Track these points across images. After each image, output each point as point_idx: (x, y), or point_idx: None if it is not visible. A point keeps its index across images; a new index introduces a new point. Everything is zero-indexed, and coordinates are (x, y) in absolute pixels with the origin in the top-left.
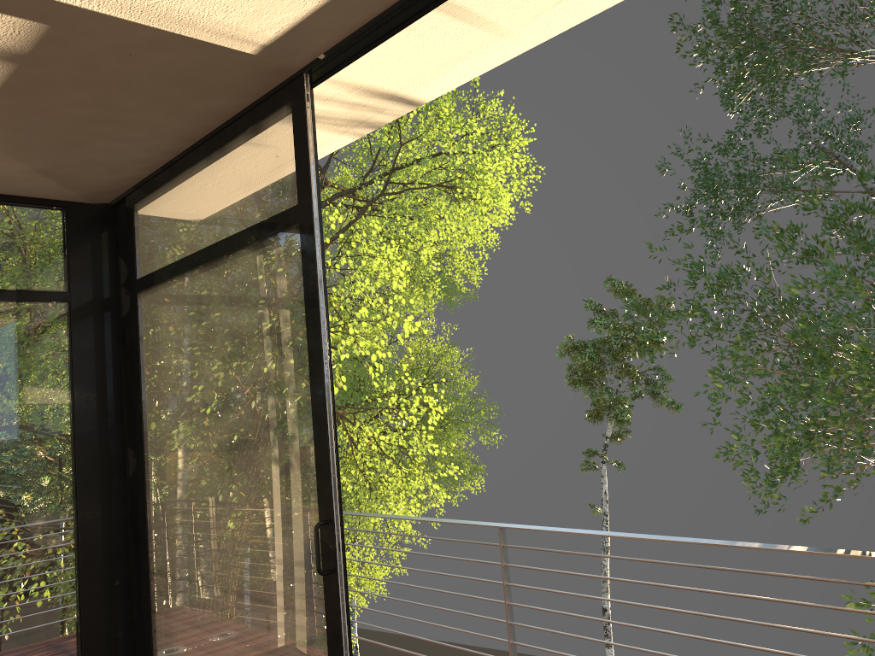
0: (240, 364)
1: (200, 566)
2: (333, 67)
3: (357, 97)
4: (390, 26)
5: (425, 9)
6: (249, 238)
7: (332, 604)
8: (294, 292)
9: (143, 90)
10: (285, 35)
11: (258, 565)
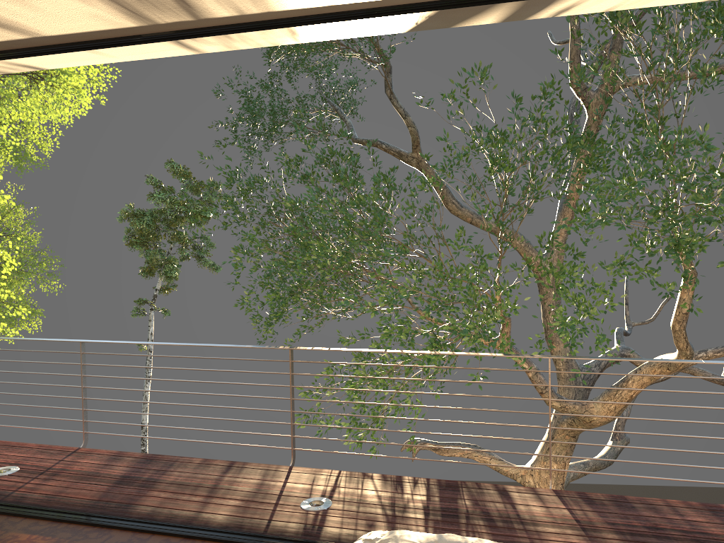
0: None
1: None
2: None
3: (1, 64)
4: (42, 51)
5: (68, 51)
6: None
7: None
8: None
9: None
10: None
11: None
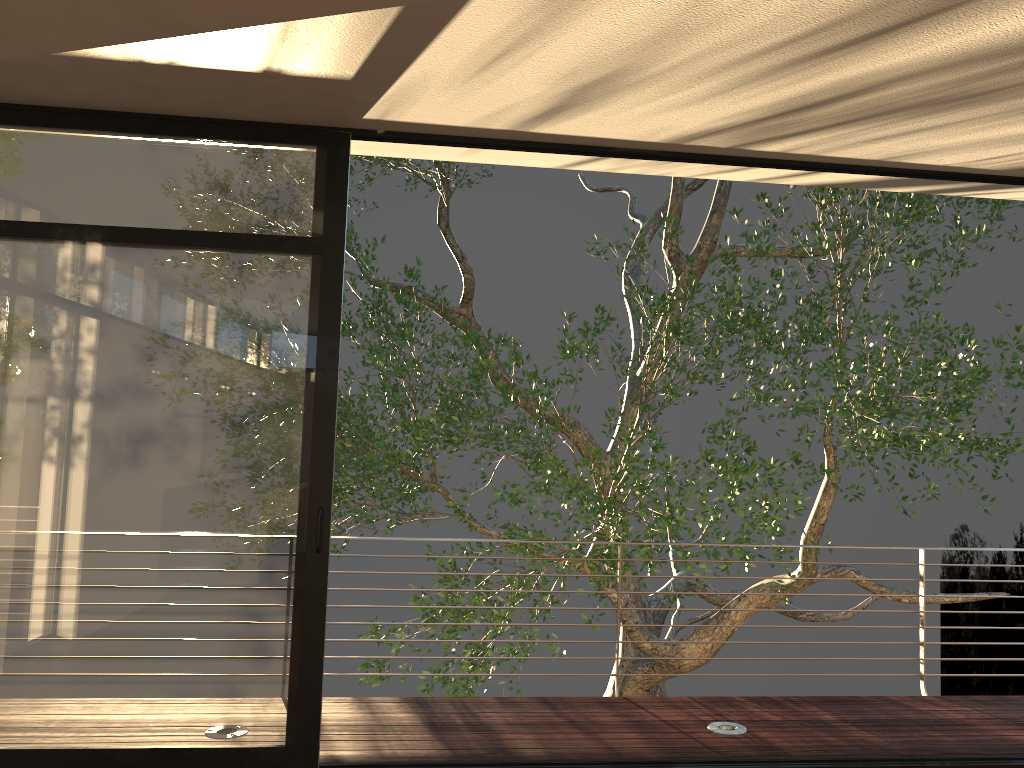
0: (184, 359)
1: (42, 567)
2: (374, 137)
3: None
4: (454, 142)
5: (490, 147)
6: (228, 243)
7: (317, 577)
8: (300, 310)
9: (247, 98)
10: (405, 122)
11: (185, 554)
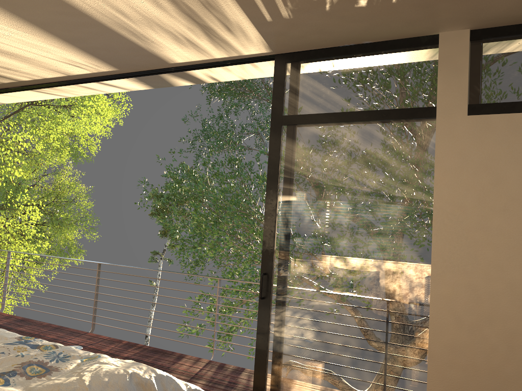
0: None
1: None
2: None
3: None
4: None
5: None
6: None
7: None
8: None
9: None
10: None
11: None
